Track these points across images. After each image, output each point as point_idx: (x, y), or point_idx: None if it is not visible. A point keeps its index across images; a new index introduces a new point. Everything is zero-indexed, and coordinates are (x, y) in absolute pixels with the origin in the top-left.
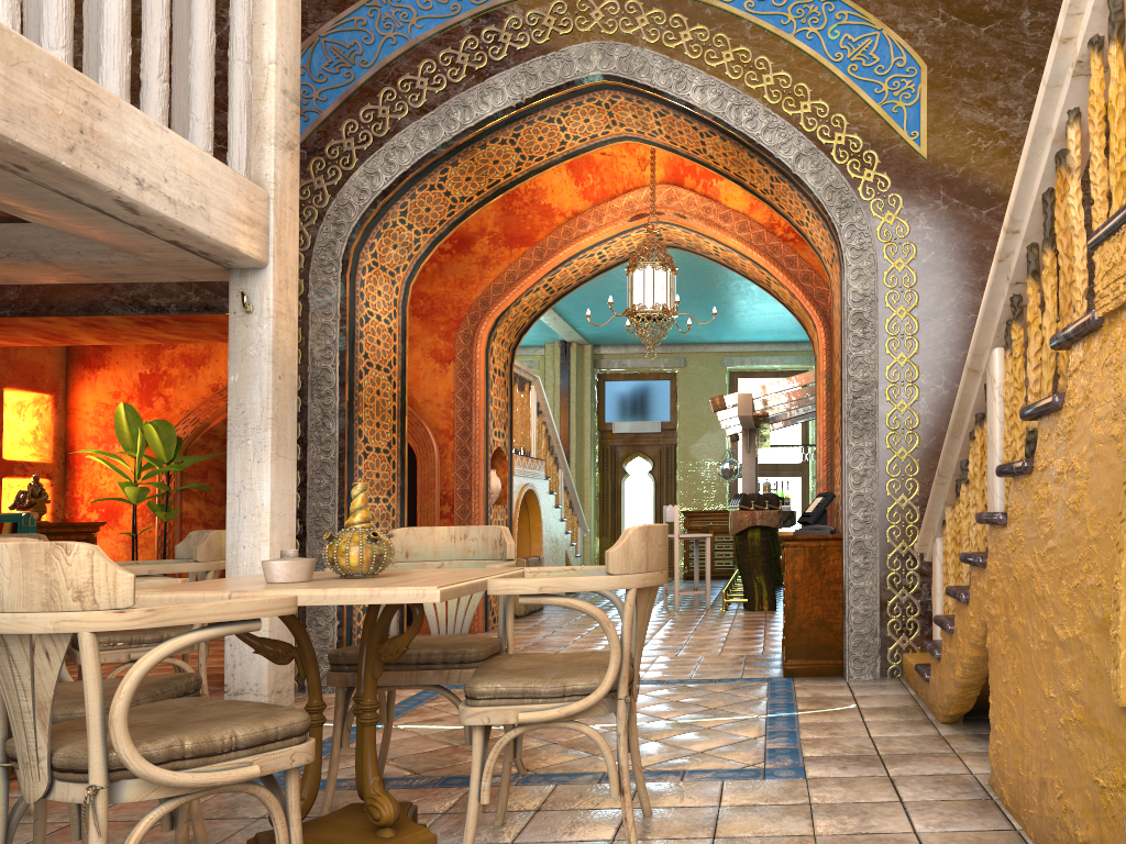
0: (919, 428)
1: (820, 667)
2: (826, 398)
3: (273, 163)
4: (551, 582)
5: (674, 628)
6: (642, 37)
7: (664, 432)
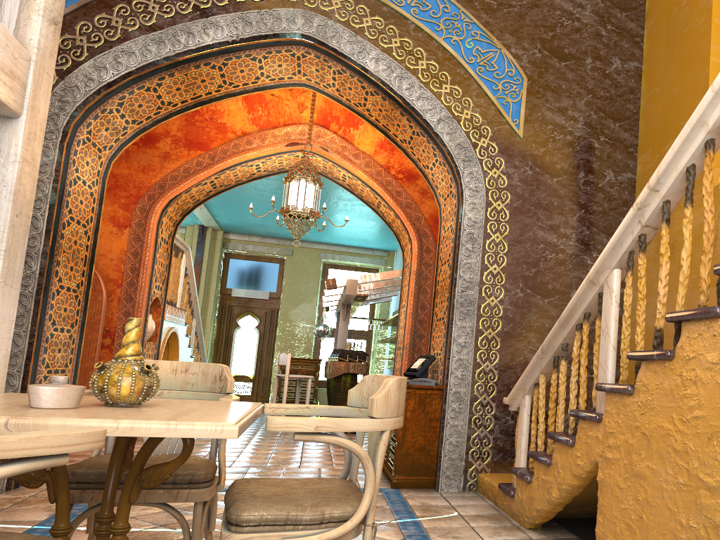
0: (502, 317)
1: (419, 481)
2: (414, 289)
3: (38, 31)
4: (326, 423)
5: (286, 444)
6: (335, 15)
7: (271, 299)
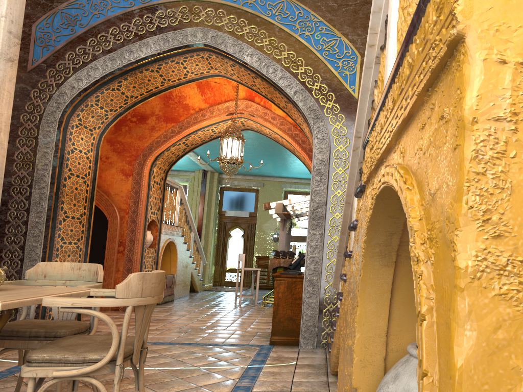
0: None
1: (288, 341)
2: None
3: None
4: (79, 301)
5: (232, 314)
6: (224, 28)
7: (251, 217)
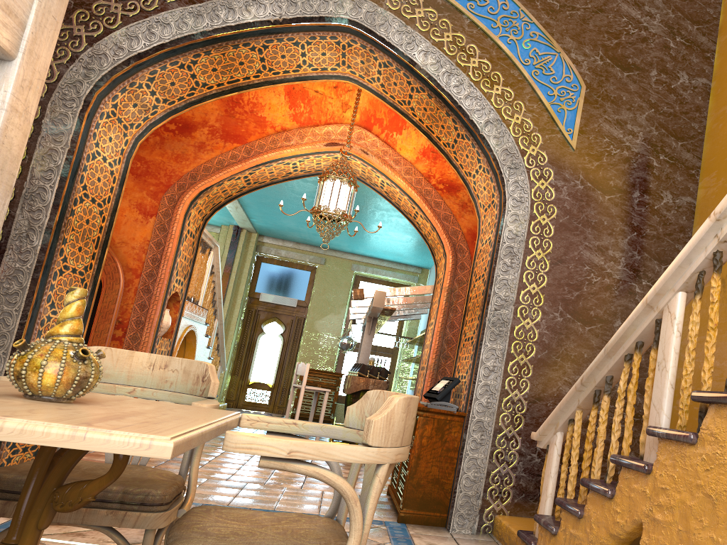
0: (537, 342)
1: (429, 518)
2: (444, 306)
3: None
4: (303, 447)
5: None
6: (386, 3)
7: (298, 307)
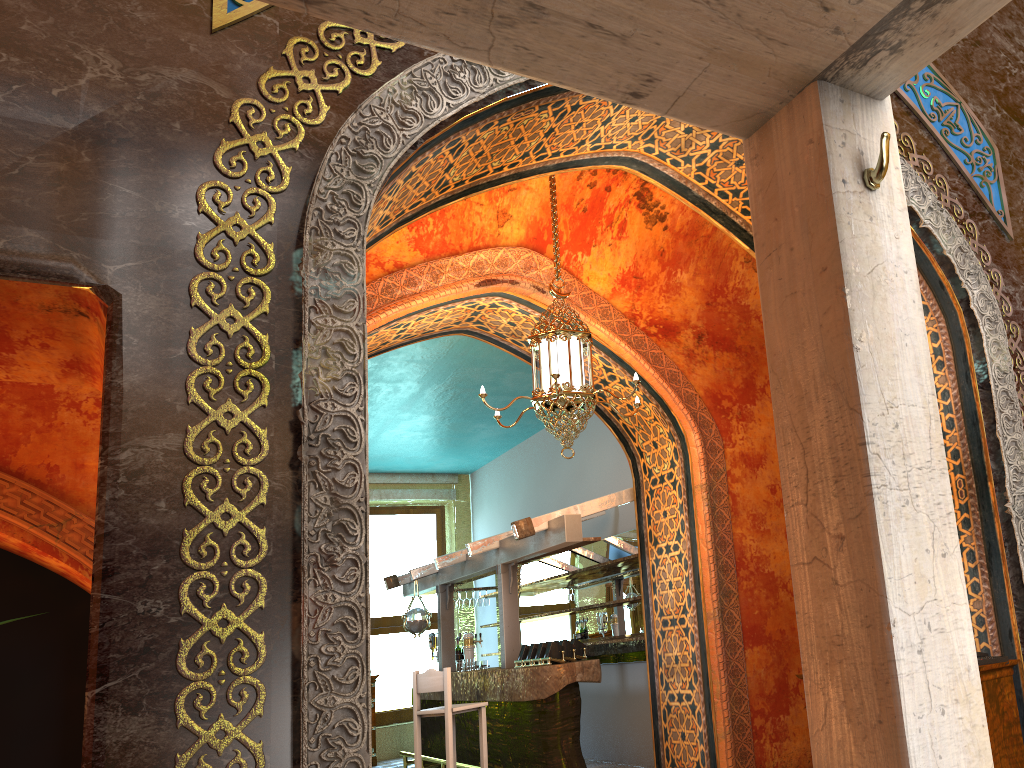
0: None
1: None
2: (709, 514)
3: None
4: None
5: None
6: None
7: None
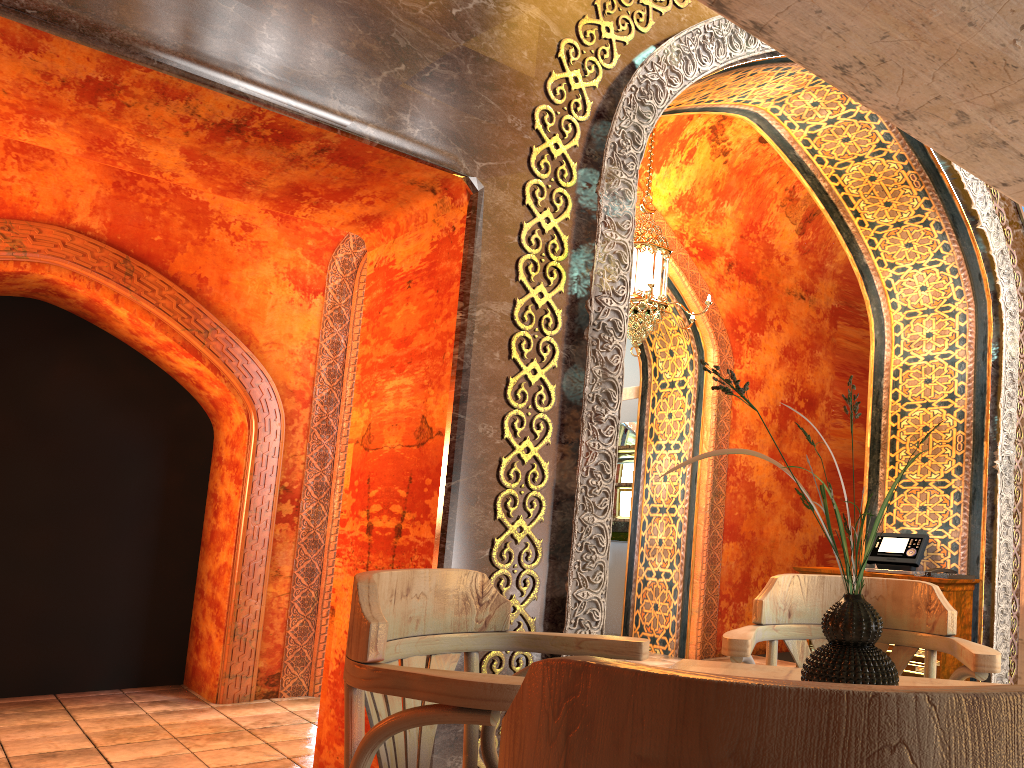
0: (1021, 484)
1: None
2: (715, 424)
3: None
4: None
5: None
6: None
7: None
